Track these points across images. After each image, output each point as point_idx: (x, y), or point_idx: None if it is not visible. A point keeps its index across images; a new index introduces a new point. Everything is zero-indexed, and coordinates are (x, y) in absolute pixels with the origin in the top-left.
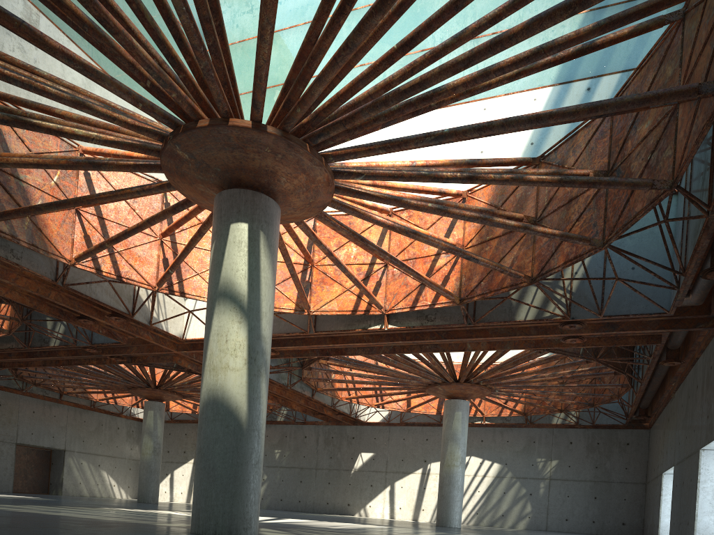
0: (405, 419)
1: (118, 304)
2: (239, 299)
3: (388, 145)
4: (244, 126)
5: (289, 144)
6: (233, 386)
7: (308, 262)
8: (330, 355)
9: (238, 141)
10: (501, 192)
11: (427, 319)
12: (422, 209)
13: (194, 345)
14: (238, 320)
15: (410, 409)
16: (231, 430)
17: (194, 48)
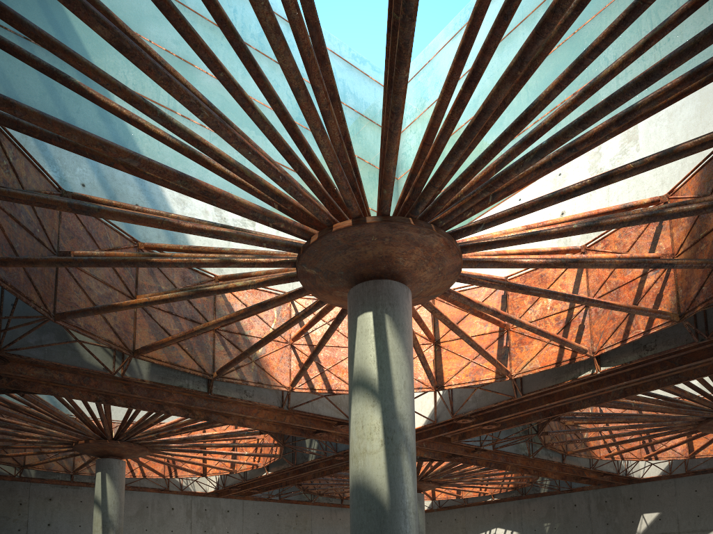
0: (691, 467)
1: (338, 414)
2: (370, 383)
3: (489, 184)
4: (345, 226)
5: (390, 225)
6: (372, 469)
7: (503, 328)
8: (554, 415)
9: (346, 241)
10: (709, 177)
11: (645, 349)
12: (567, 233)
13: (419, 435)
14: (370, 404)
15: (692, 455)
16: (373, 514)
17: (274, 180)
